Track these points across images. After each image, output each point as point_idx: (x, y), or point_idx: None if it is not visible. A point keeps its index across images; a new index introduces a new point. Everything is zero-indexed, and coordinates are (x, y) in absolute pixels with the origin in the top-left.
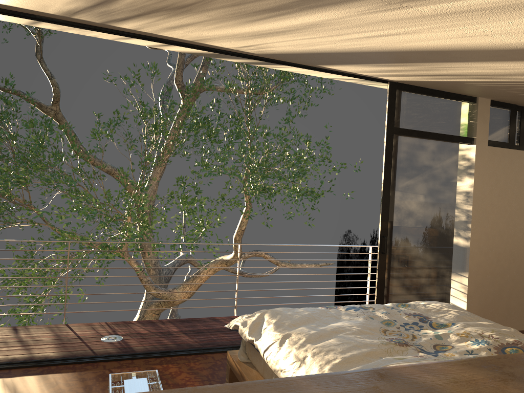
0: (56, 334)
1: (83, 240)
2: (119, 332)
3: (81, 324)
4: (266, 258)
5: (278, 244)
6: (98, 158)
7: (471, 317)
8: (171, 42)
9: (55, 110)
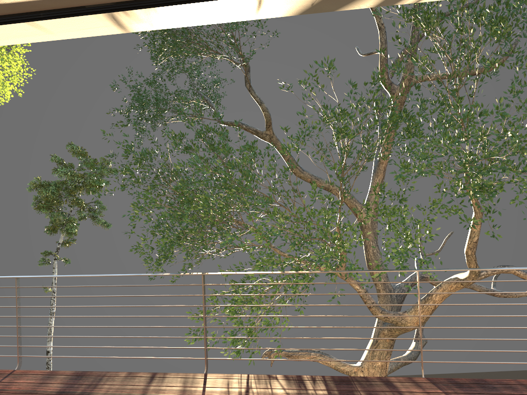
0: (183, 390)
1: (273, 264)
2: (252, 393)
3: (220, 376)
4: (517, 275)
5: (480, 269)
6: (314, 176)
7: None
8: None
9: (269, 134)
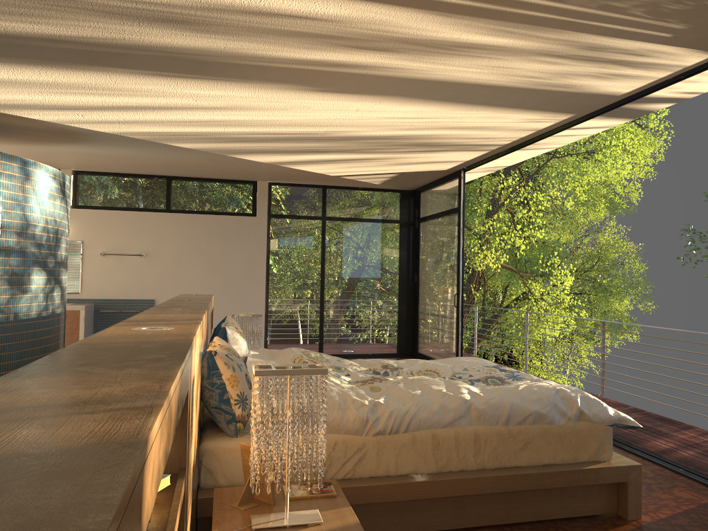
0: None
1: None
2: None
3: (601, 397)
4: None
5: None
6: None
7: (500, 390)
8: (548, 133)
9: None
